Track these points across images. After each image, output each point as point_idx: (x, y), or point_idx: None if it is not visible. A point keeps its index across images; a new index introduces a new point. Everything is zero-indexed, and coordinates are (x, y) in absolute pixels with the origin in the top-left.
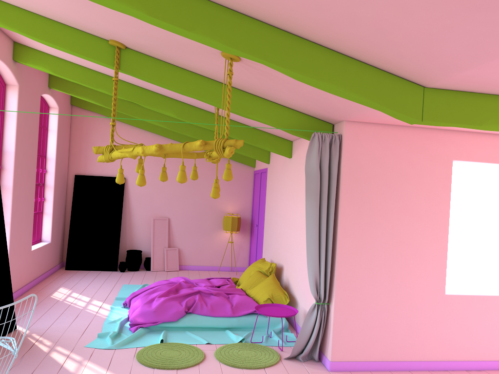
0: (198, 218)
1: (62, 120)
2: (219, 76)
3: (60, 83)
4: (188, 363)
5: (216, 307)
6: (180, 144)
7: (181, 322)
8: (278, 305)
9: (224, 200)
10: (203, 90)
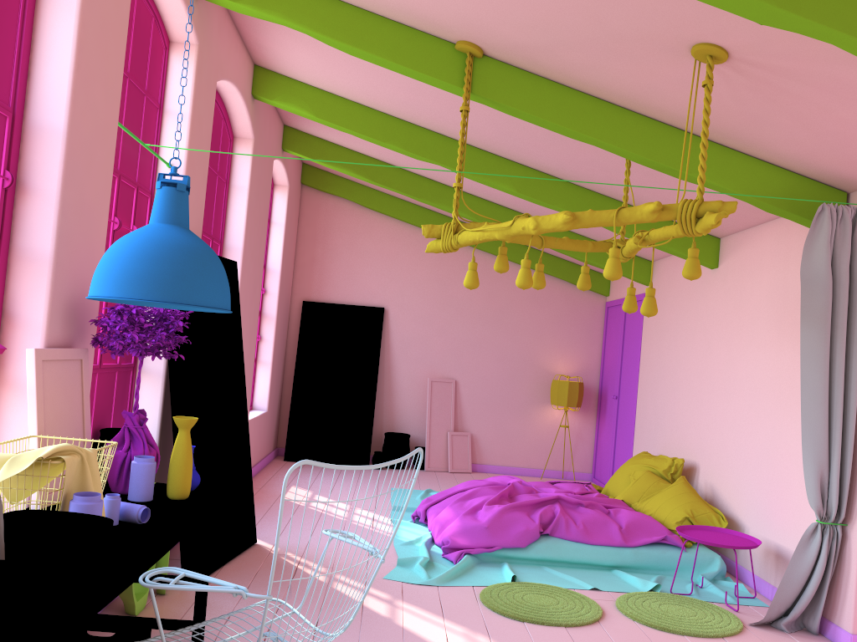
0: (506, 382)
1: (291, 207)
2: (650, 101)
3: (300, 142)
4: (580, 617)
5: (593, 528)
6: (610, 212)
7: (533, 550)
8: (714, 529)
9: (552, 353)
10: (613, 129)
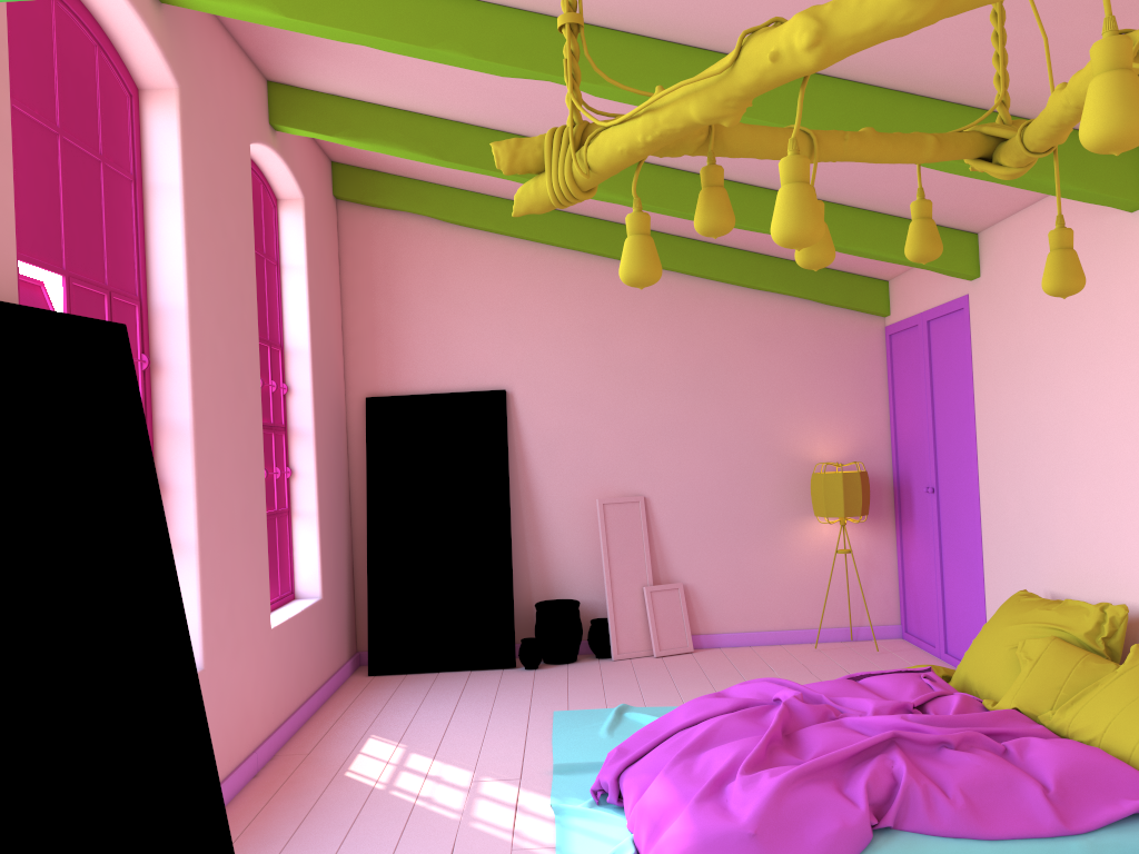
0: (732, 488)
1: (317, 238)
2: None
3: (301, 108)
4: None
5: (985, 799)
6: None
7: None
8: None
9: (805, 427)
10: None
